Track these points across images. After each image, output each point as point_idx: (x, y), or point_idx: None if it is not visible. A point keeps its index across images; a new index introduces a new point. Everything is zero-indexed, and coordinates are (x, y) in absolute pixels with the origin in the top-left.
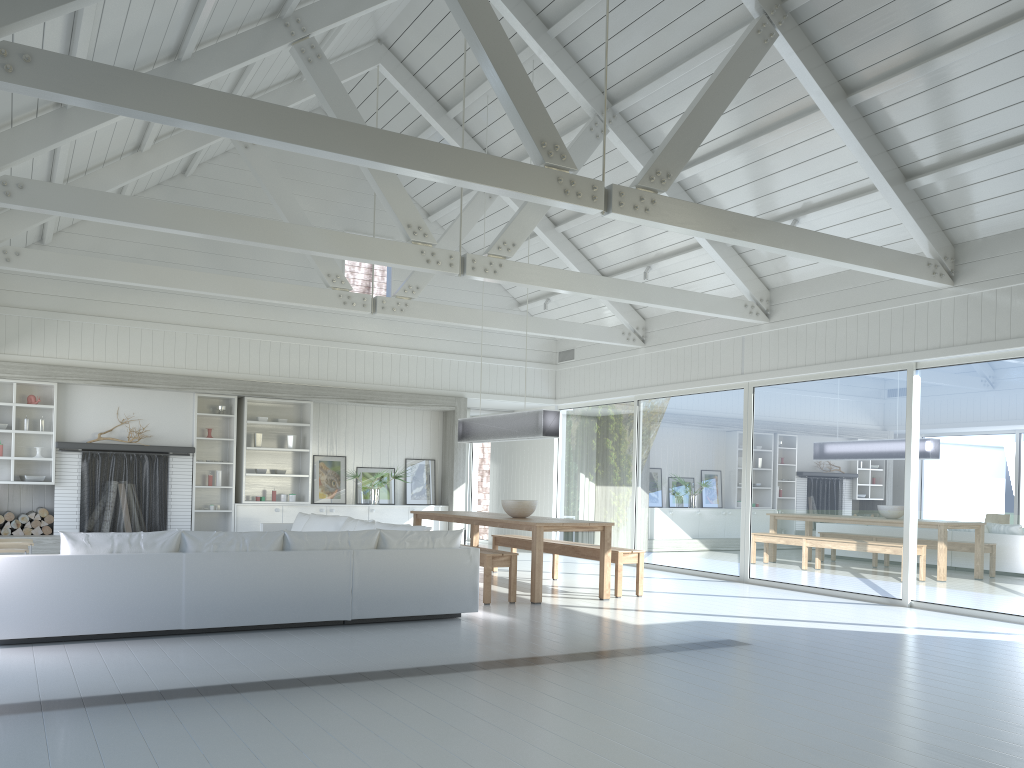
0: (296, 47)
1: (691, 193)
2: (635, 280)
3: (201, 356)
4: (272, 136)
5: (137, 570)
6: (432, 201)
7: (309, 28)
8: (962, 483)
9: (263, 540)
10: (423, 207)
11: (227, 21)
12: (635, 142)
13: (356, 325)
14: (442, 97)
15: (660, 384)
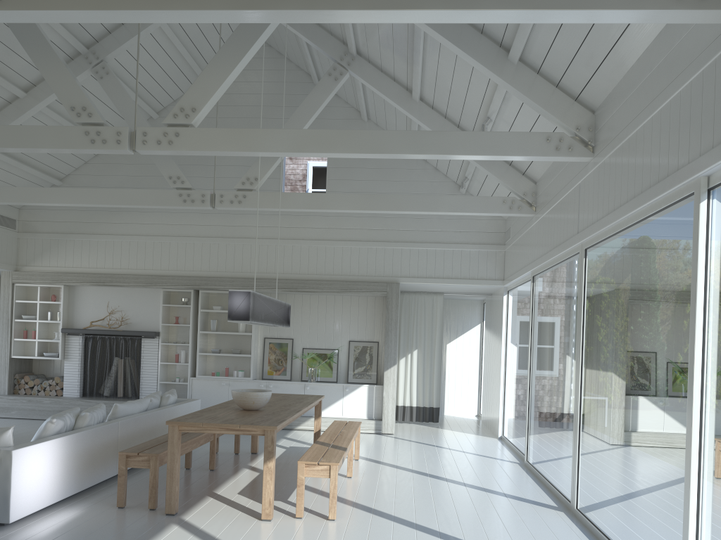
0: None
1: None
2: None
3: (164, 259)
4: None
5: None
6: (355, 101)
7: None
8: None
9: None
10: (357, 109)
11: None
12: None
13: (292, 223)
14: None
15: (540, 256)
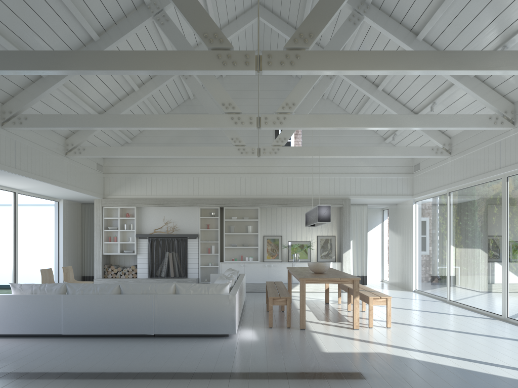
0: (154, 18)
1: (435, 45)
2: (433, 113)
3: (200, 188)
4: (29, 68)
5: (39, 303)
6: None
7: (161, 6)
8: None
9: (107, 288)
10: None
11: (110, 14)
12: (386, 20)
13: (281, 163)
14: (296, 25)
15: (458, 180)
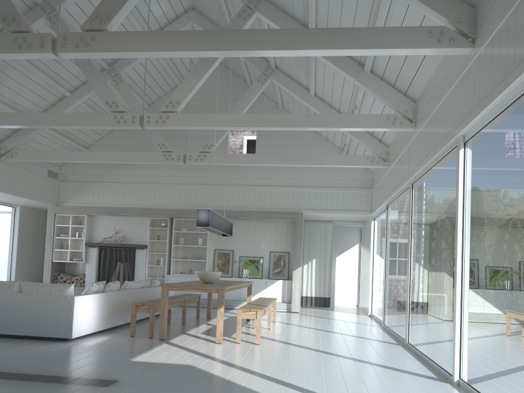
0: (46, 18)
1: None
2: None
3: (151, 198)
4: None
5: None
6: (274, 96)
7: (54, 6)
8: (483, 255)
9: None
10: (276, 101)
11: None
12: (277, 15)
13: (234, 175)
14: None
15: (390, 192)
